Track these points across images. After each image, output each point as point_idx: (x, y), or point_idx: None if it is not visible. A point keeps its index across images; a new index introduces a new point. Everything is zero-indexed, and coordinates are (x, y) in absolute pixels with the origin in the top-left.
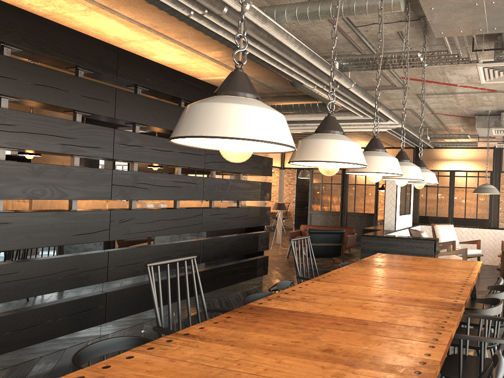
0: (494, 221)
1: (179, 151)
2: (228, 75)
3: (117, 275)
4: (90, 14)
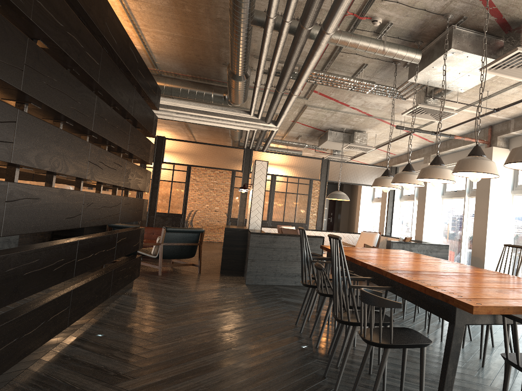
0: (319, 224)
1: (120, 128)
2: None
3: (78, 269)
4: None
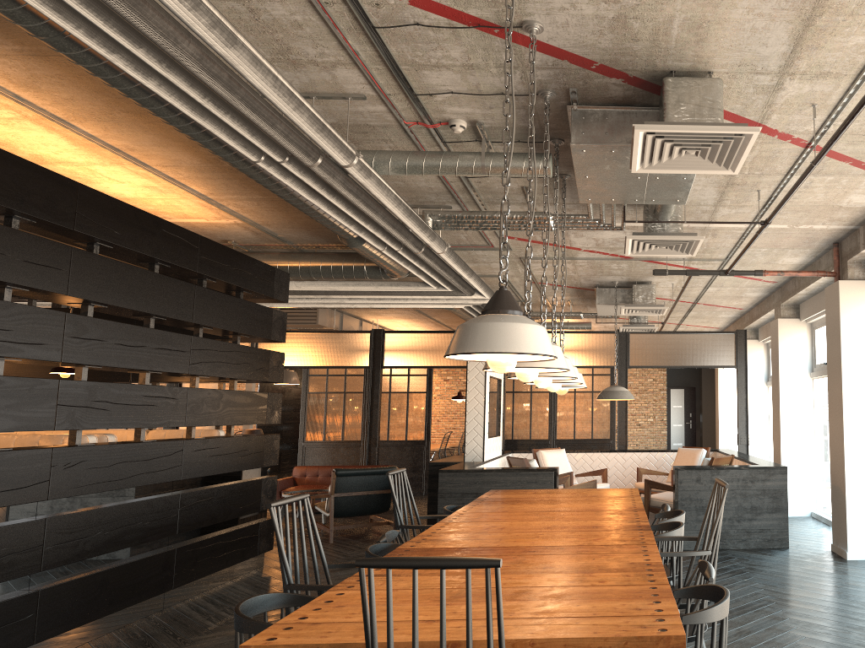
0: (621, 440)
1: (155, 346)
2: (497, 293)
3: (56, 559)
4: (17, 123)
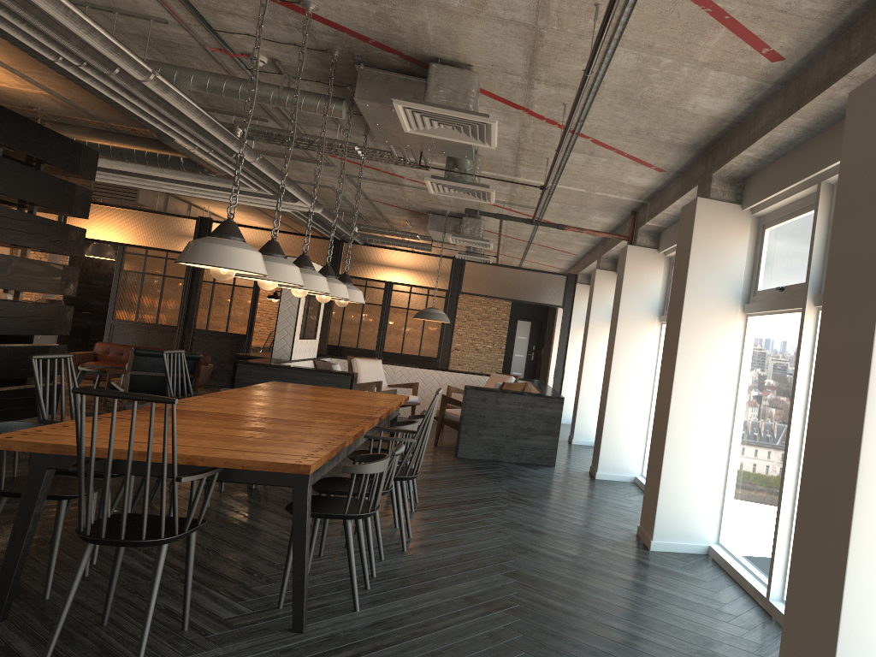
0: (444, 360)
1: None
2: (224, 222)
3: None
4: None
